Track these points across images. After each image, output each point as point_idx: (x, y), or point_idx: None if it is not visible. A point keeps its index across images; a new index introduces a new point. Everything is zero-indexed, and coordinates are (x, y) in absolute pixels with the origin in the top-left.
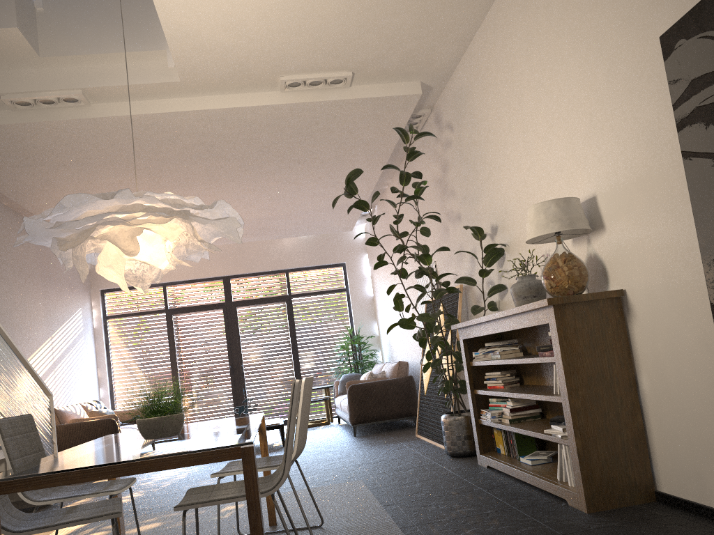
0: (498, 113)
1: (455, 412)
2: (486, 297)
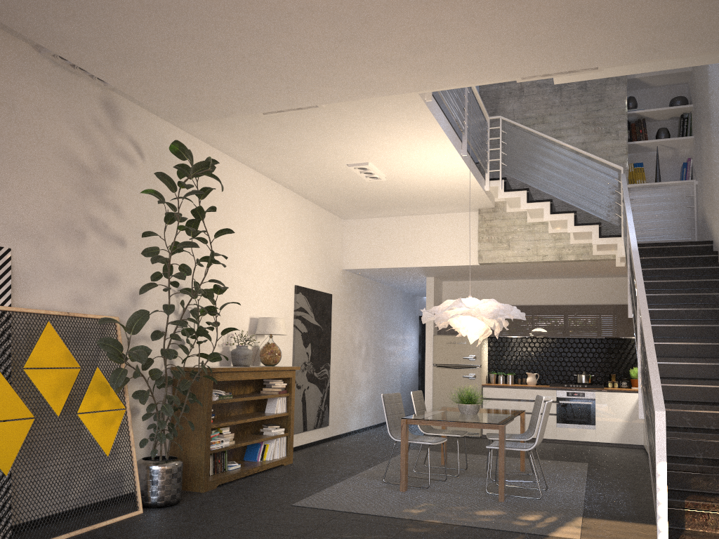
0: (212, 219)
1: (159, 460)
2: (148, 341)
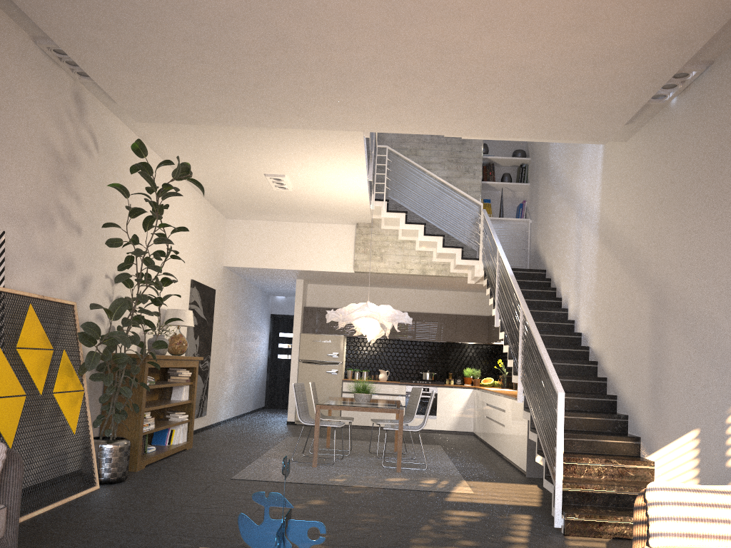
0: None
1: (110, 439)
2: None
